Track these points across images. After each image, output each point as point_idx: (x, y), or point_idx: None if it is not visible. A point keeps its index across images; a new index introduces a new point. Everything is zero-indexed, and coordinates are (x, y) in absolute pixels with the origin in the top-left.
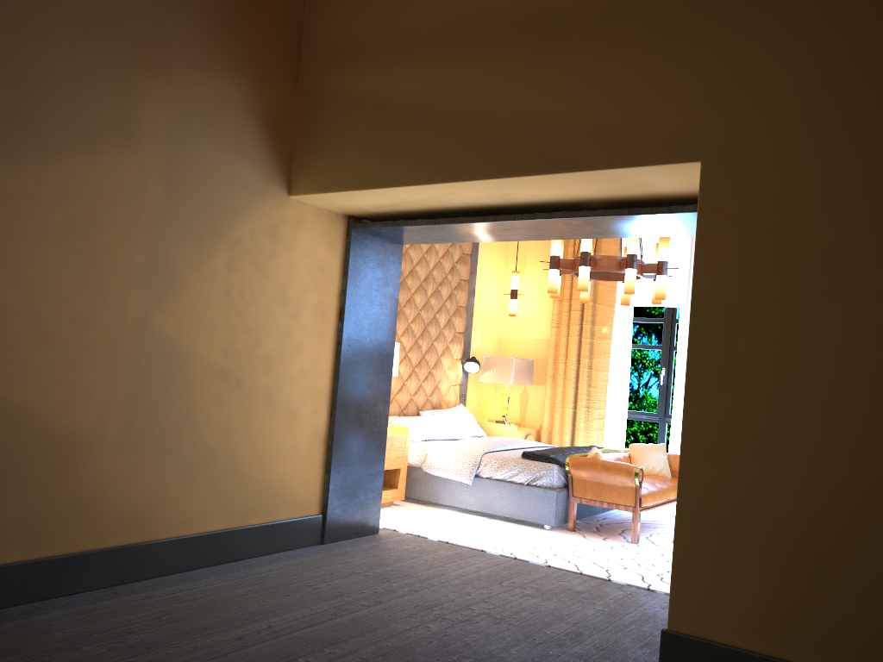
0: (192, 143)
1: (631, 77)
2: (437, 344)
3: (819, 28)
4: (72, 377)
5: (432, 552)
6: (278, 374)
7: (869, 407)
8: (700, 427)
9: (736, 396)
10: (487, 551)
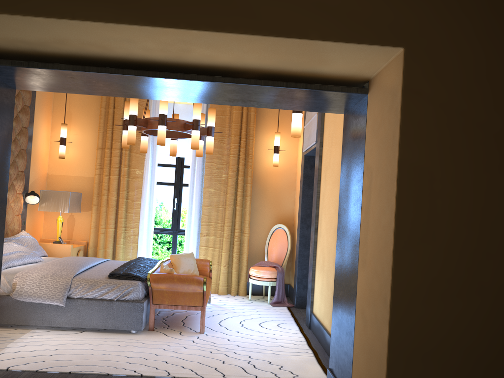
0: None
1: None
2: None
3: None
4: None
5: None
6: None
7: None
8: (407, 276)
9: (436, 249)
10: (113, 374)
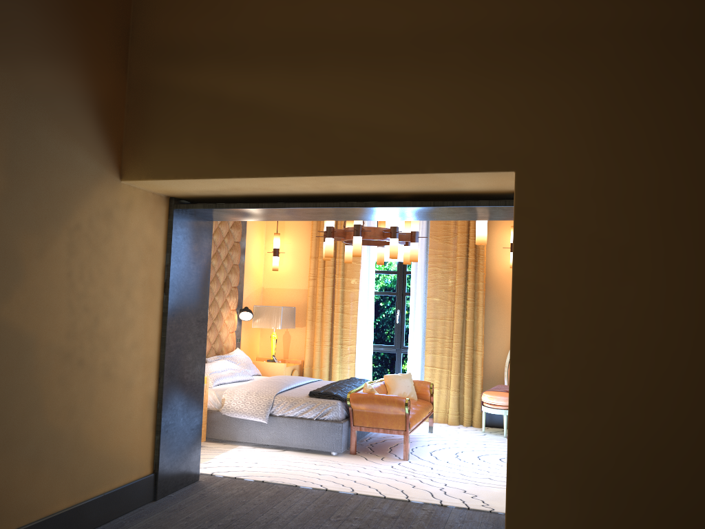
0: (34, 131)
1: (453, 97)
2: (218, 298)
3: (604, 73)
4: None
5: (255, 493)
6: (114, 349)
7: (655, 367)
8: (525, 388)
9: (553, 362)
10: (301, 485)
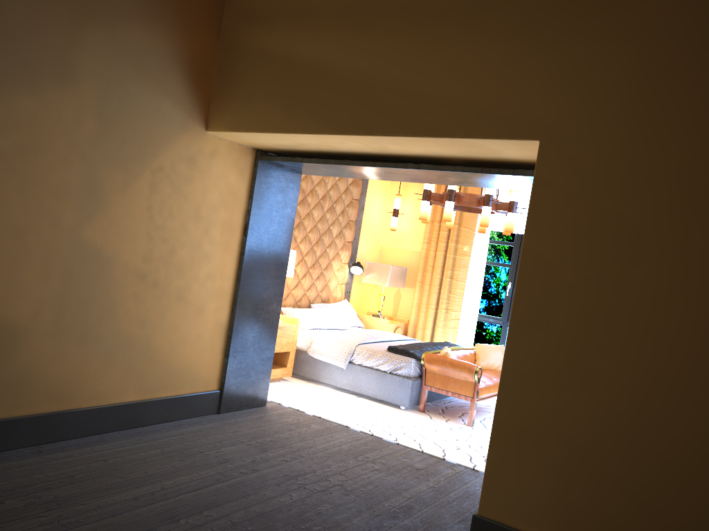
0: (124, 84)
1: (490, 62)
2: (329, 250)
3: (646, 39)
4: (11, 276)
5: (306, 425)
6: (188, 277)
7: (652, 356)
8: (518, 358)
9: (549, 337)
10: (351, 427)
